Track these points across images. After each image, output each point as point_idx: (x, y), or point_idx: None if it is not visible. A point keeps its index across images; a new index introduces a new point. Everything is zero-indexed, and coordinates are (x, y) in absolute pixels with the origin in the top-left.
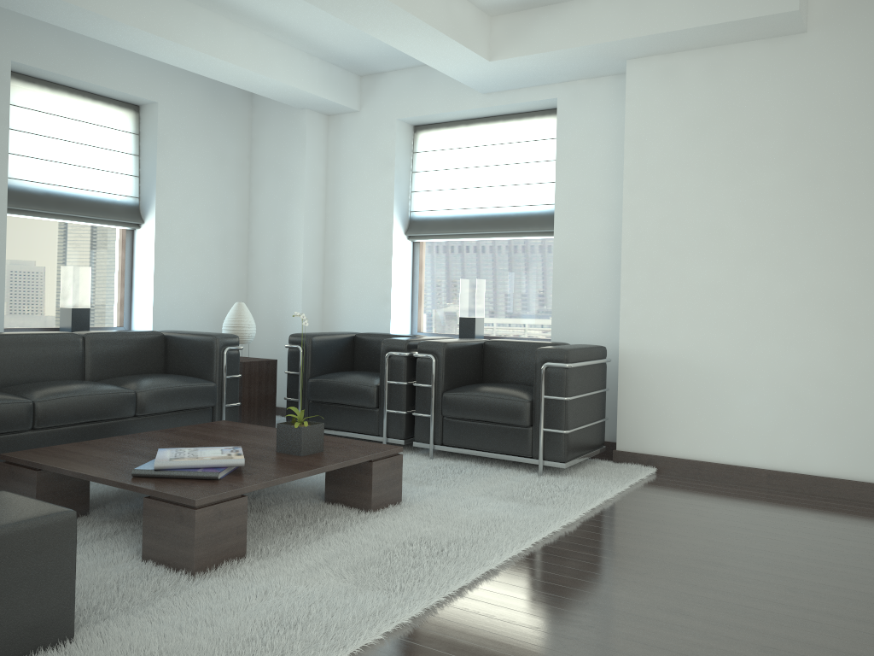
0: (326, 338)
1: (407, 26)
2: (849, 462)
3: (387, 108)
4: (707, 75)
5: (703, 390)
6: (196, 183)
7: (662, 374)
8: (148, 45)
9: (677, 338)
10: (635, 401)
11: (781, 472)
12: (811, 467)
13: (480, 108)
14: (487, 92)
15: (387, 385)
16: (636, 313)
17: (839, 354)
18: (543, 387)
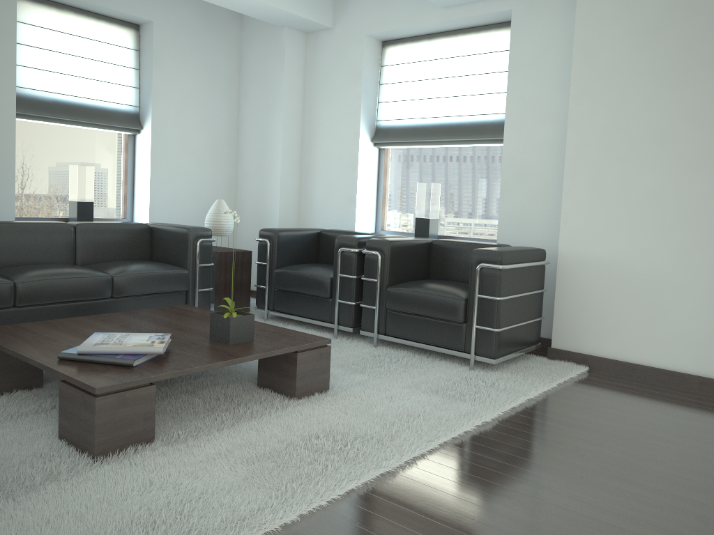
0: (292, 233)
1: None
2: None
3: (357, 24)
4: None
5: (639, 295)
6: (189, 94)
7: (599, 278)
8: None
9: (615, 244)
10: (571, 303)
11: None
12: None
13: (439, 22)
14: (447, 6)
15: (338, 278)
16: (576, 218)
17: None
18: (477, 286)
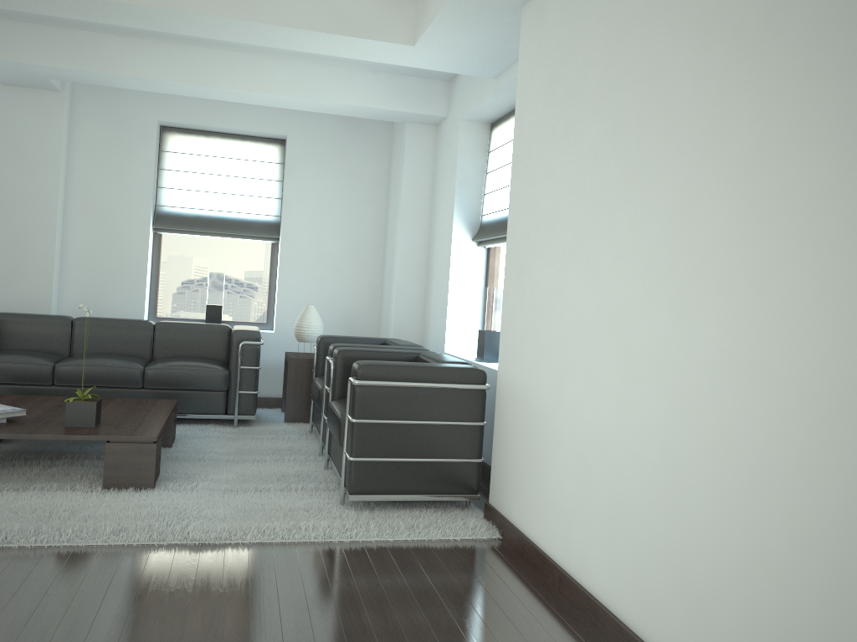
0: (342, 341)
1: (282, 33)
2: (618, 587)
3: (457, 109)
4: (561, 5)
5: (534, 440)
6: (326, 200)
7: (515, 412)
8: (205, 92)
9: (525, 366)
10: (500, 444)
11: (567, 578)
12: (591, 581)
13: (495, 96)
14: (495, 76)
15: (324, 389)
16: (507, 329)
17: (620, 407)
18: (347, 404)
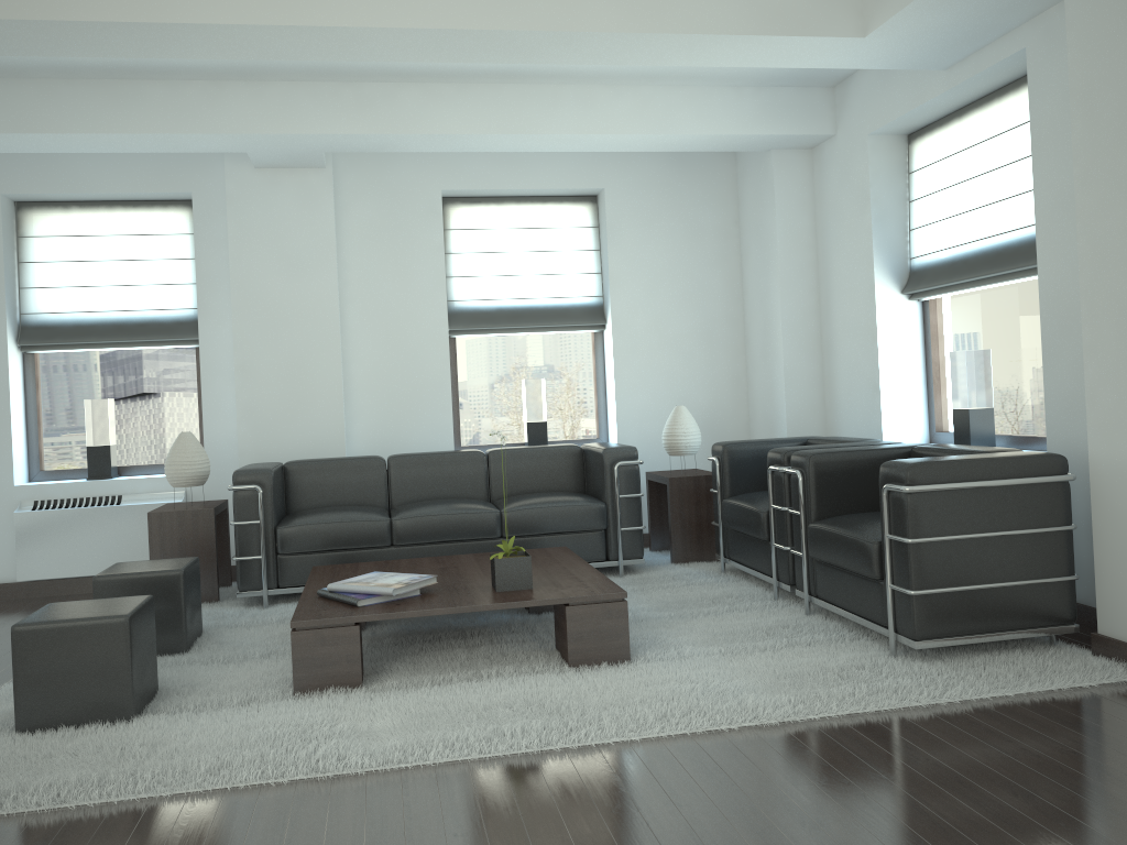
0: (752, 447)
1: (690, 44)
2: None
3: (857, 122)
4: None
5: None
6: (662, 268)
7: None
8: (521, 143)
9: None
10: (1116, 551)
11: None
12: None
13: (946, 93)
14: (947, 66)
15: (771, 511)
16: (1106, 395)
17: None
18: (884, 521)
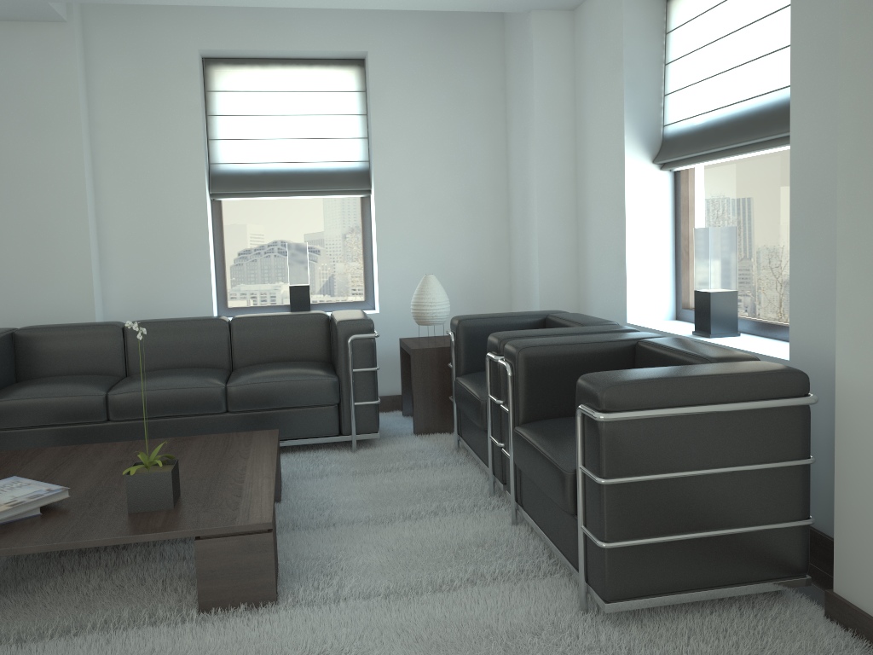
0: (489, 323)
1: None
2: None
3: None
4: None
5: None
6: (426, 133)
7: None
8: None
9: None
10: (863, 500)
11: None
12: None
13: None
14: None
15: (488, 401)
16: (863, 301)
17: None
18: (578, 450)
